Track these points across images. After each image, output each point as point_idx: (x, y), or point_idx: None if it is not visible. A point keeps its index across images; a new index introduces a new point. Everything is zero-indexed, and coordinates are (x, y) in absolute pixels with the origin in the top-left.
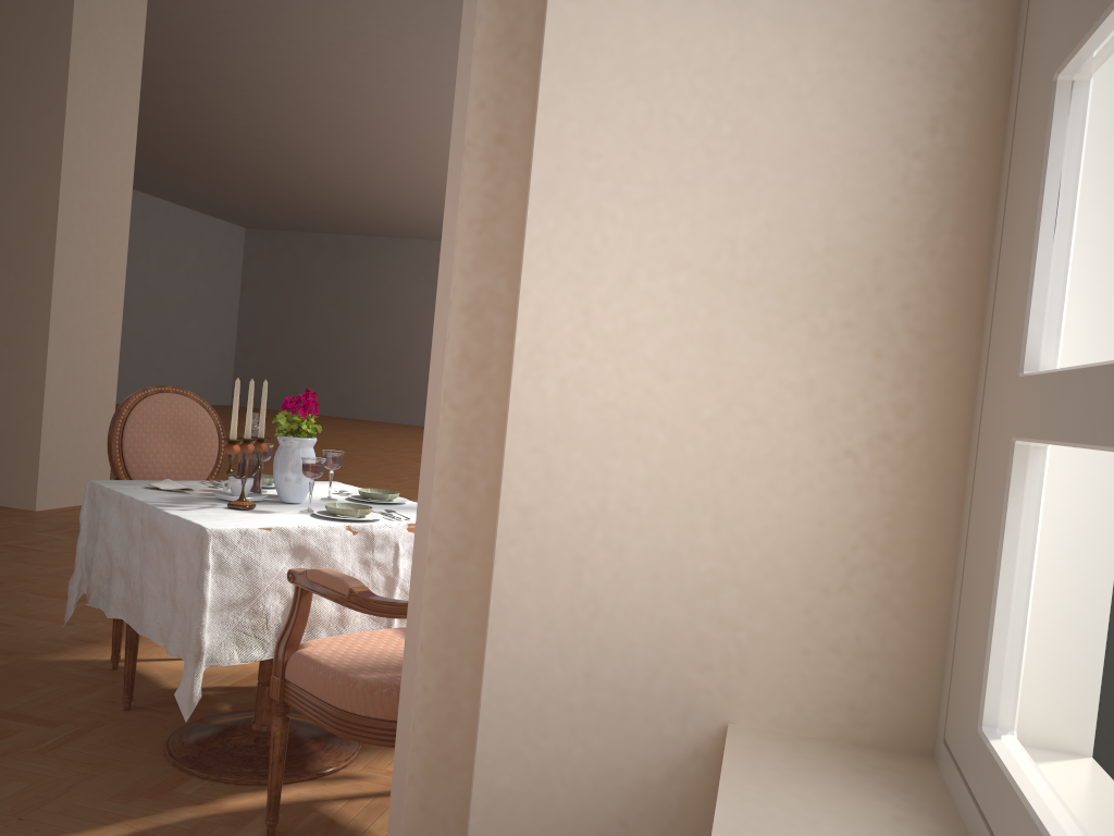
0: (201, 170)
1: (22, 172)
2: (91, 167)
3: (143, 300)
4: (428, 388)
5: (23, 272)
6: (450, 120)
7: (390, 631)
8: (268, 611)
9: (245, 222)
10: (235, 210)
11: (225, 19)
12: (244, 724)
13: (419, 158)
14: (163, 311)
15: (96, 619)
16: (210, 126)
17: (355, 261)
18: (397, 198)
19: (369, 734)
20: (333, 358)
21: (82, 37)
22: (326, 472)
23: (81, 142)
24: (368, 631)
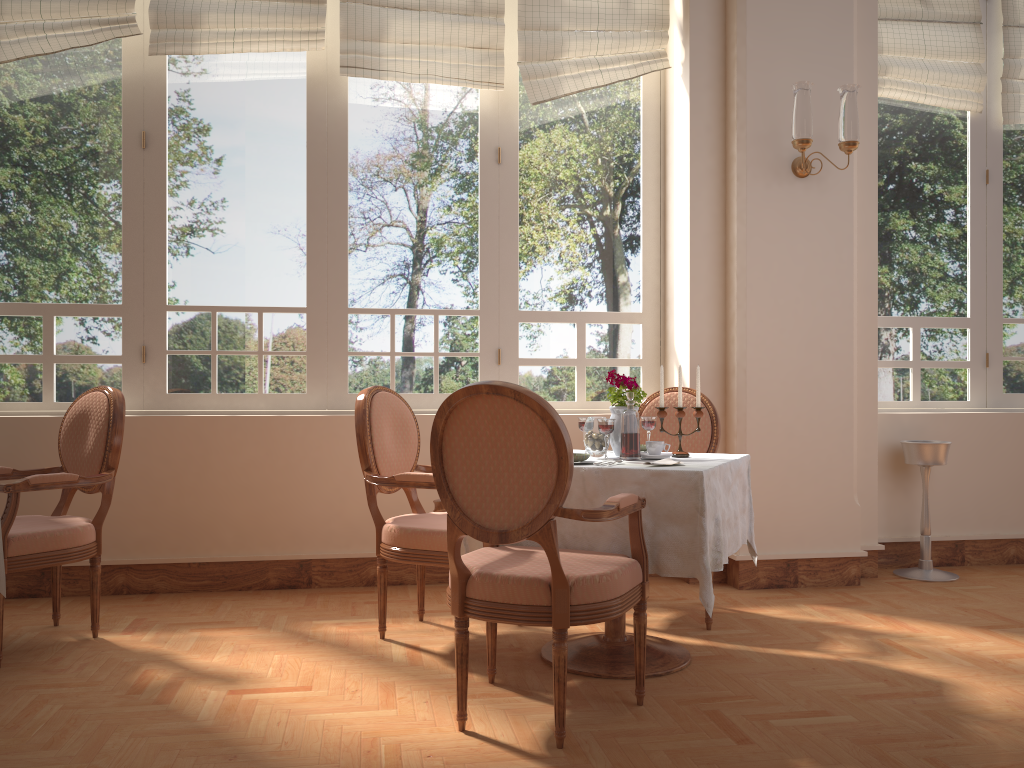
0: None
1: None
2: None
3: None
4: (853, 365)
5: None
6: None
7: None
8: None
9: None
10: None
11: None
12: (625, 643)
13: None
14: None
15: None
16: None
17: None
18: None
19: None
20: None
21: None
22: None
23: None
24: None
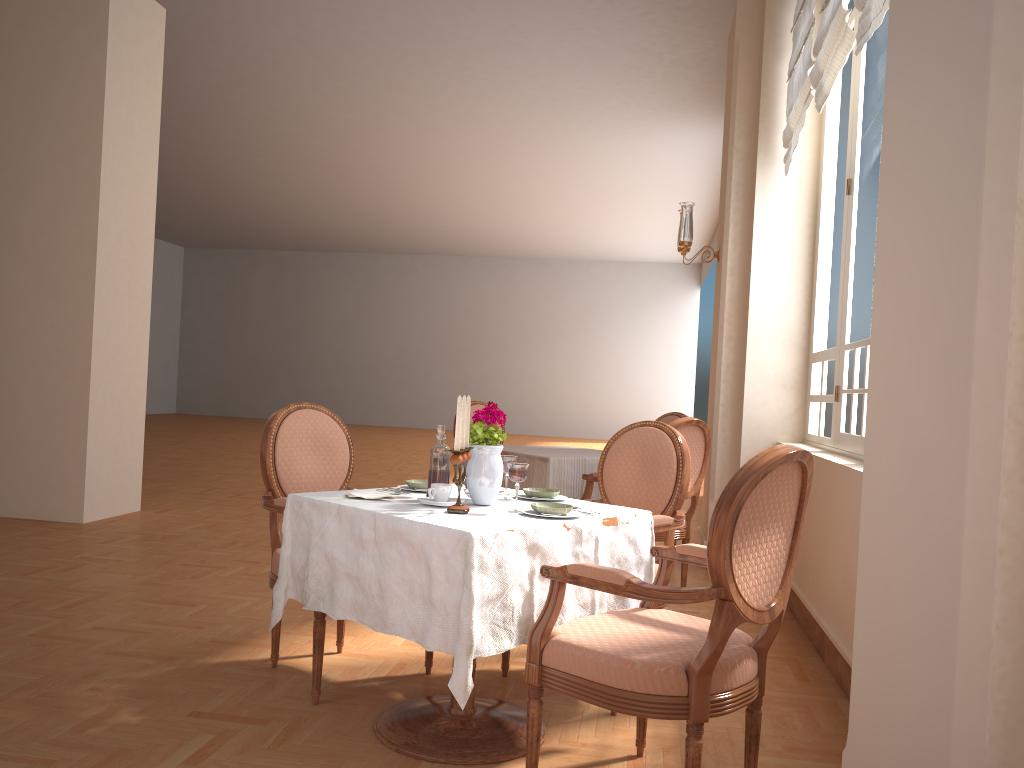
0: None
1: (60, 206)
2: (123, 199)
3: None
4: (971, 406)
5: (64, 299)
6: (404, 145)
7: (605, 616)
8: (513, 604)
9: (185, 242)
10: (178, 231)
11: (211, 58)
12: (441, 709)
13: (366, 179)
14: None
15: (220, 622)
16: (172, 156)
17: (290, 275)
18: (337, 216)
19: (651, 709)
20: (272, 365)
21: (113, 80)
22: None
23: (114, 176)
24: (588, 617)
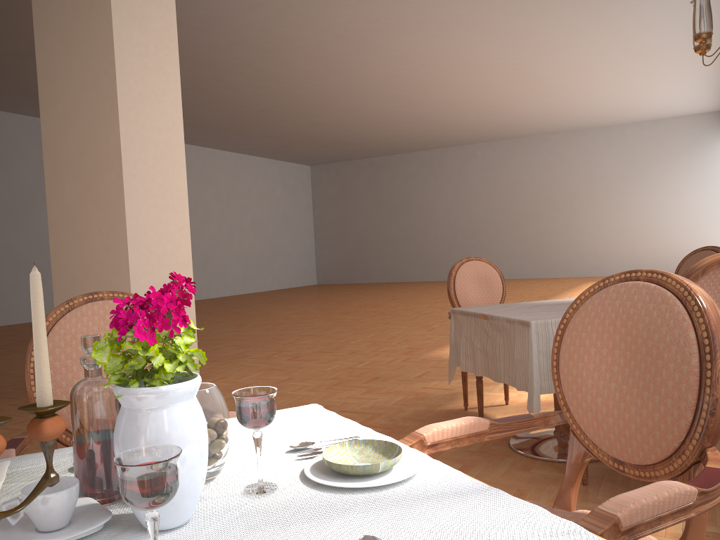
0: (271, 129)
1: (93, 127)
2: (145, 112)
3: (251, 224)
4: None
5: (104, 206)
6: (433, 43)
7: None
8: None
9: (308, 162)
10: (300, 154)
11: None
12: None
13: (414, 84)
14: (265, 229)
15: None
16: (267, 93)
17: (383, 174)
18: (404, 121)
19: None
20: (378, 243)
21: (120, 7)
22: (375, 329)
23: (132, 93)
24: None
